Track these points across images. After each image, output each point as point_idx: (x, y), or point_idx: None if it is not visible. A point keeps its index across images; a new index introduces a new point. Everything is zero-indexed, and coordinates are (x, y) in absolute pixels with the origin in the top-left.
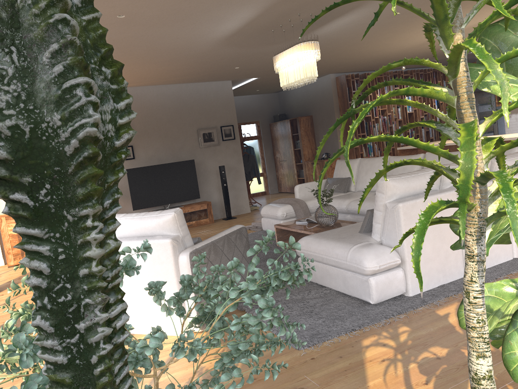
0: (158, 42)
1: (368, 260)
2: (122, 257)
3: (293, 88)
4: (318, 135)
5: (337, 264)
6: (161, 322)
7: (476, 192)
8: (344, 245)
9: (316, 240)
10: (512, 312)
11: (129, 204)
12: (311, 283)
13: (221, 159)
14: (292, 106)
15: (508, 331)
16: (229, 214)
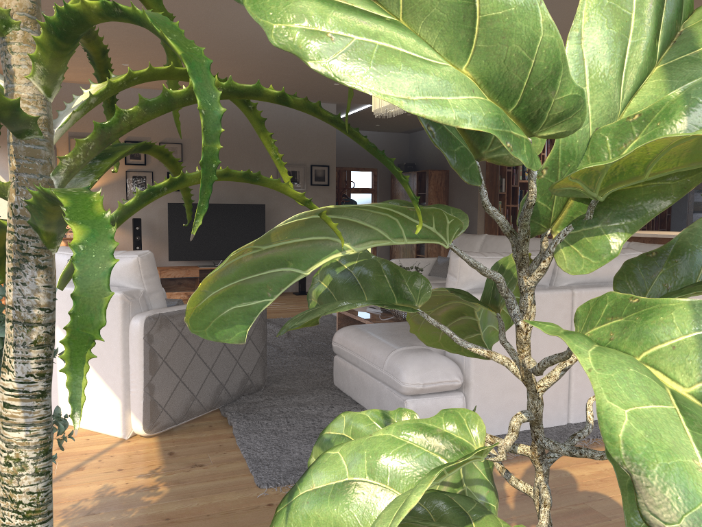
0: (207, 25)
1: (408, 371)
2: (58, 309)
3: (389, 116)
4: (452, 200)
5: (372, 372)
6: (95, 413)
7: (11, 155)
8: (386, 346)
9: (357, 333)
10: (446, 479)
11: (166, 251)
12: (344, 395)
13: (305, 210)
14: (425, 154)
15: (280, 505)
16: (303, 288)
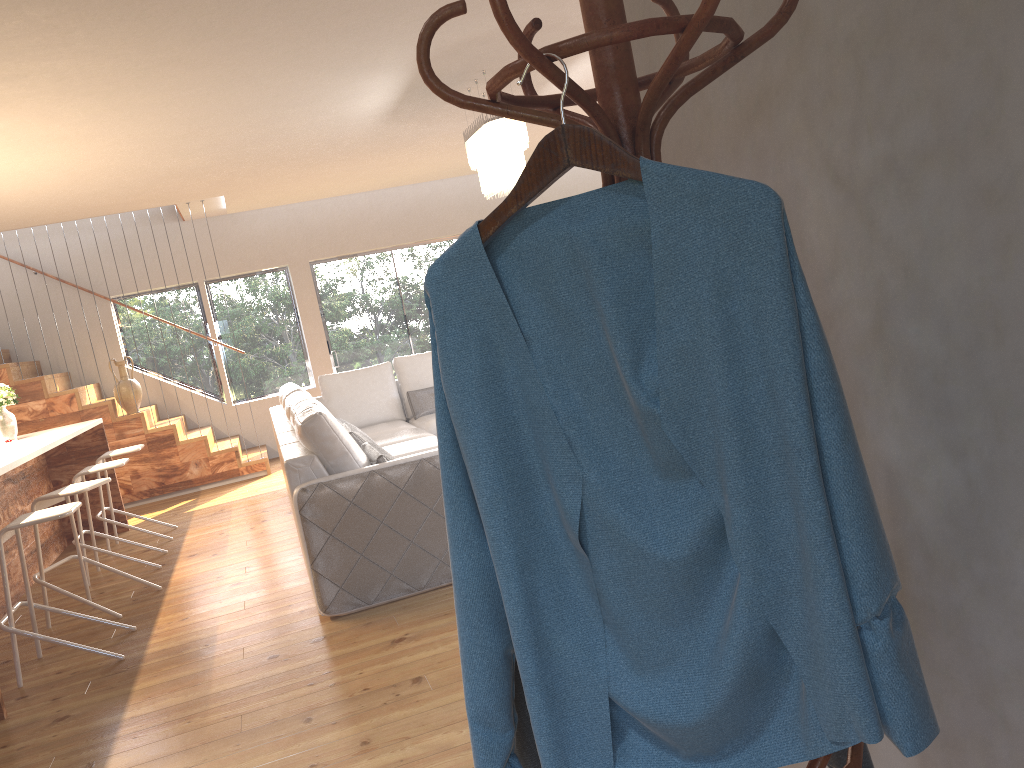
0: None
1: None
2: None
3: (506, 185)
4: None
5: None
6: None
7: None
8: None
9: None
10: None
11: None
12: None
13: None
14: None
15: None
16: None
